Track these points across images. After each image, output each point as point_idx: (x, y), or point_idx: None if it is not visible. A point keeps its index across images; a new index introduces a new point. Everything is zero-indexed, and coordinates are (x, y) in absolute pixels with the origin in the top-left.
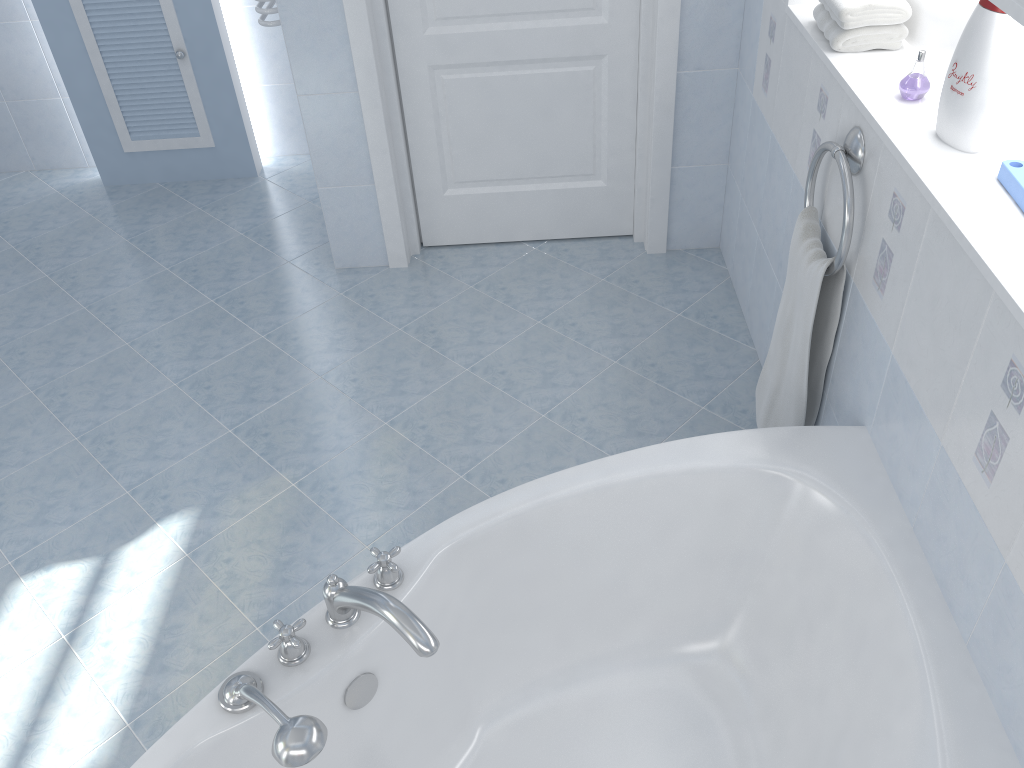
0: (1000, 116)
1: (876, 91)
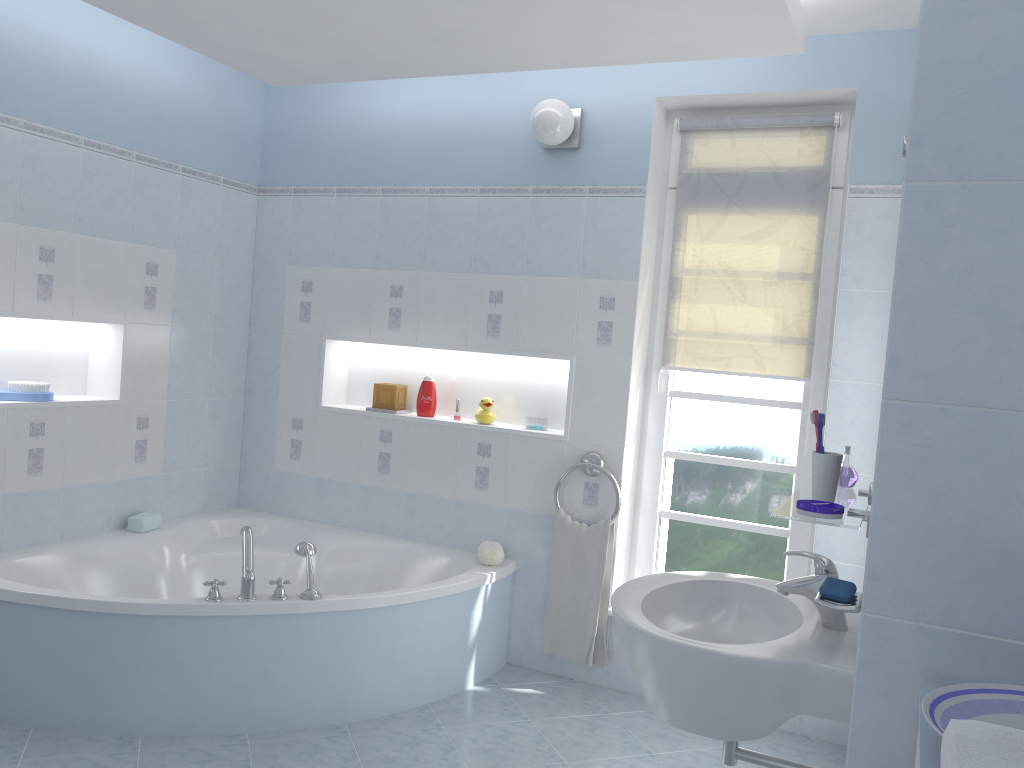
0: None
1: None
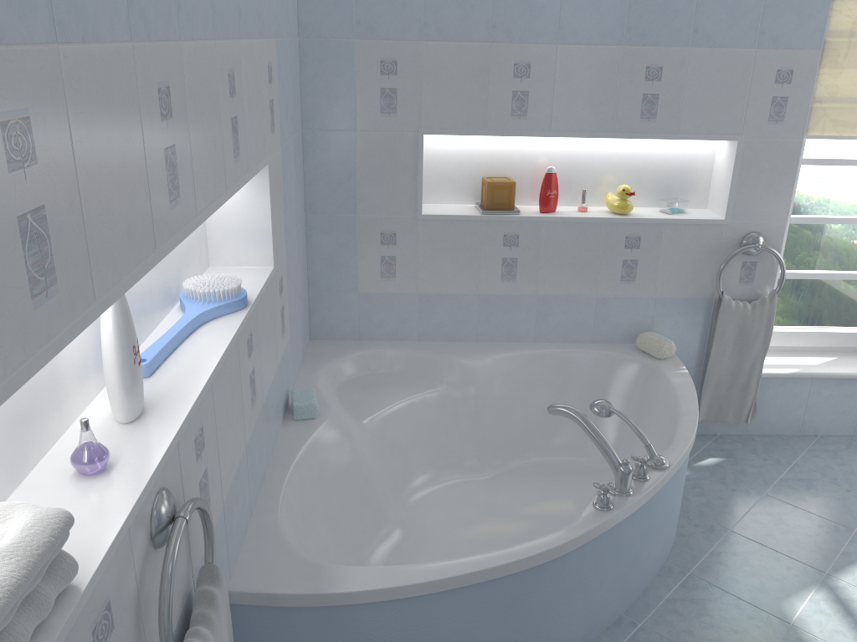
0: (75, 404)
1: (118, 483)
